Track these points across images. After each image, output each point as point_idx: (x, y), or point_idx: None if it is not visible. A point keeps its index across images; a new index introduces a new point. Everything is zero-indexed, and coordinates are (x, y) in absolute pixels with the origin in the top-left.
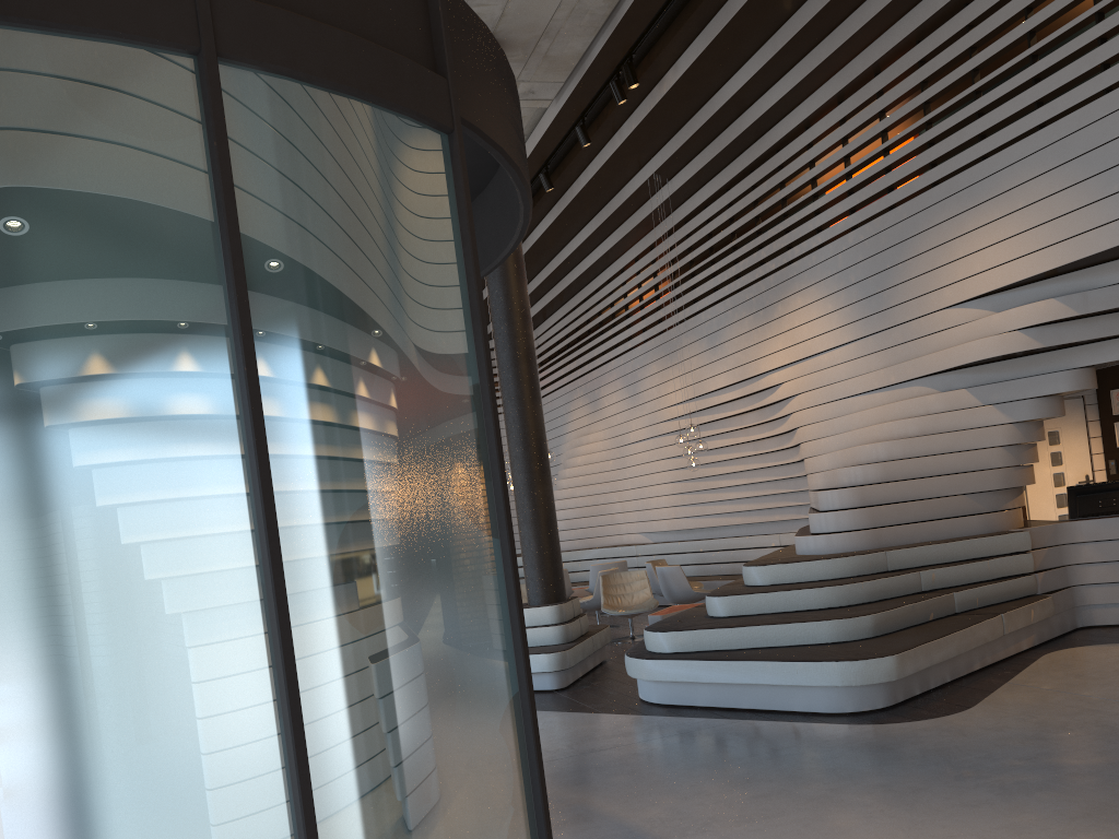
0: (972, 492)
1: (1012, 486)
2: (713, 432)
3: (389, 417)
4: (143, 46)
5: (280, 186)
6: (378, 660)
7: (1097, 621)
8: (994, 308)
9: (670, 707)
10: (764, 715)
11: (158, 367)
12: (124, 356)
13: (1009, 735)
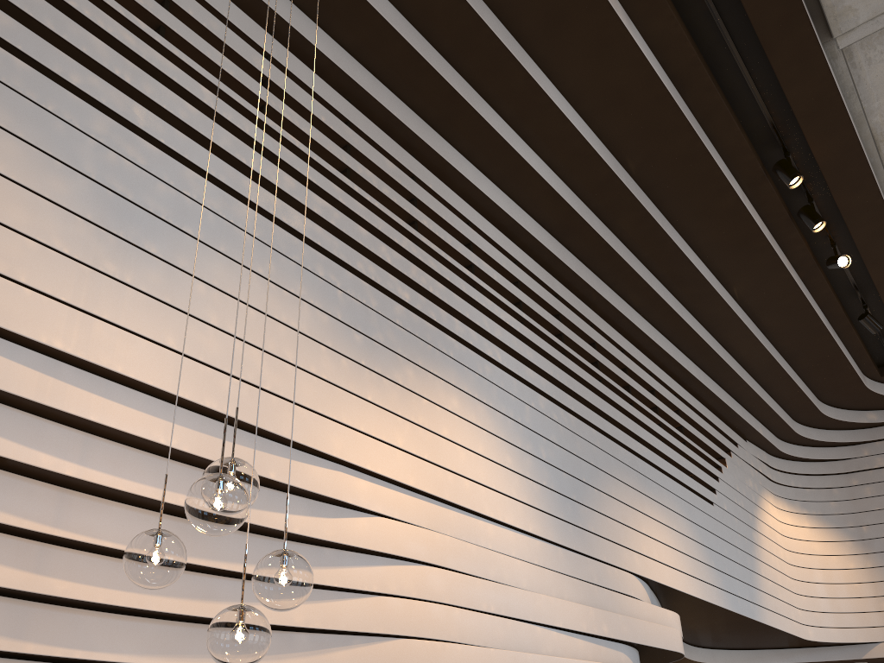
0: None
1: None
2: None
3: None
4: None
5: None
6: None
7: None
8: (651, 601)
9: None
10: None
11: None
12: None
13: None
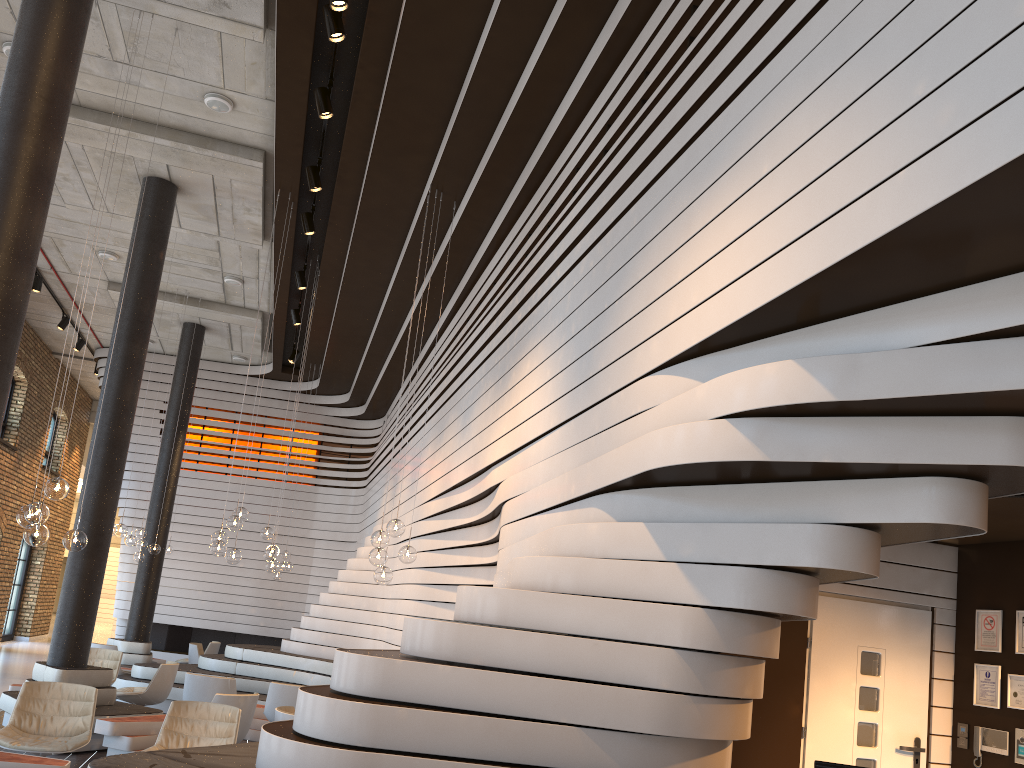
0: (595, 725)
1: (680, 735)
2: (454, 543)
3: None
4: None
5: None
6: None
7: None
8: (711, 379)
9: None
10: None
11: None
12: None
13: None
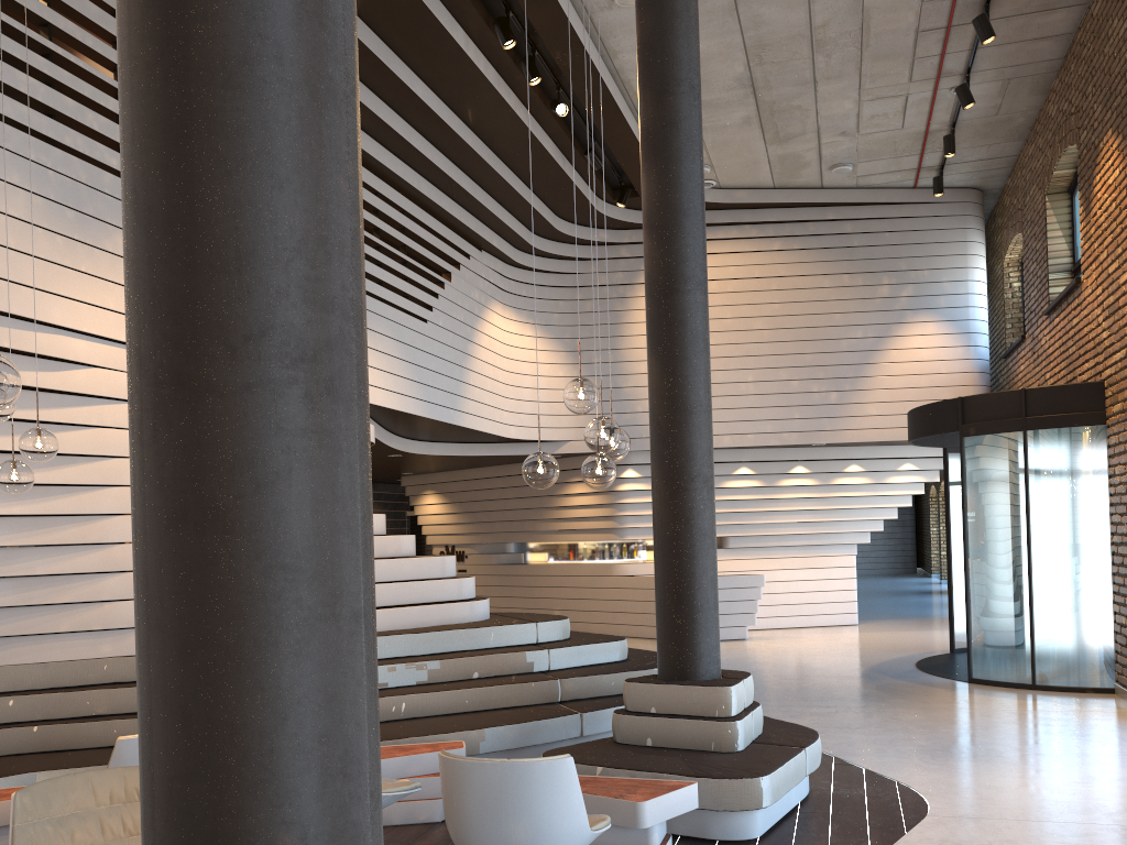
0: None
1: None
2: None
3: None
4: None
5: None
6: None
7: None
8: None
9: None
10: None
11: None
12: None
13: None
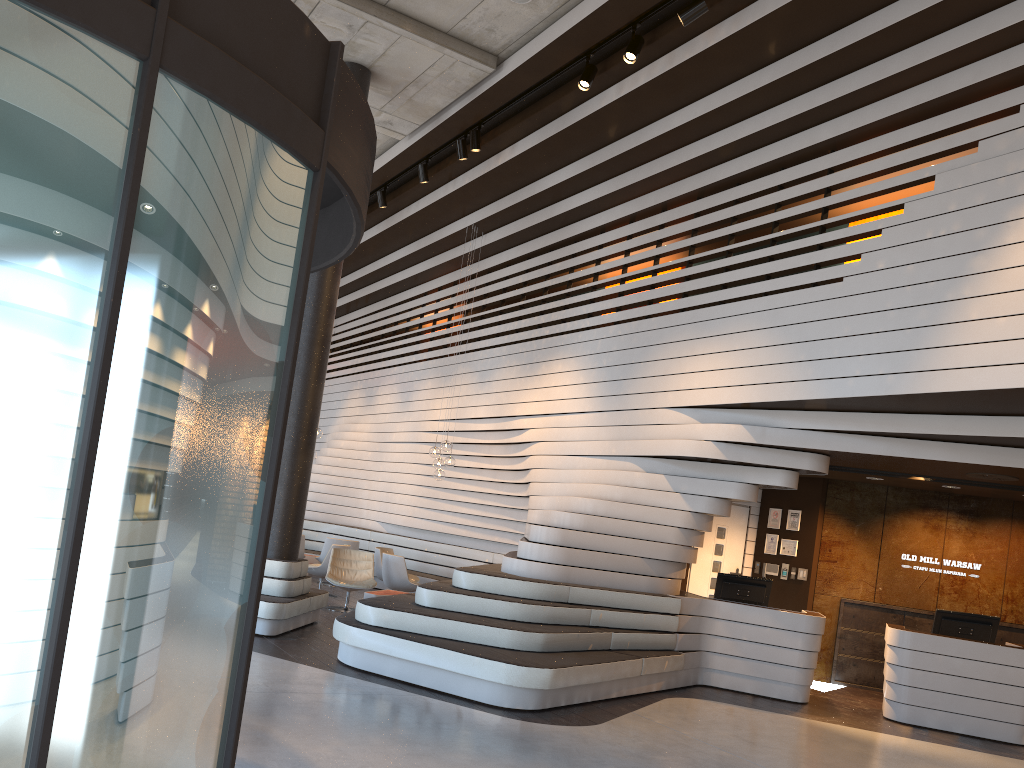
0: (647, 557)
1: (678, 561)
2: (463, 452)
3: (209, 367)
4: (105, 42)
5: (178, 174)
6: (148, 546)
7: (713, 682)
8: (700, 419)
9: (361, 671)
10: (437, 694)
11: (45, 279)
12: (20, 262)
13: (618, 750)
